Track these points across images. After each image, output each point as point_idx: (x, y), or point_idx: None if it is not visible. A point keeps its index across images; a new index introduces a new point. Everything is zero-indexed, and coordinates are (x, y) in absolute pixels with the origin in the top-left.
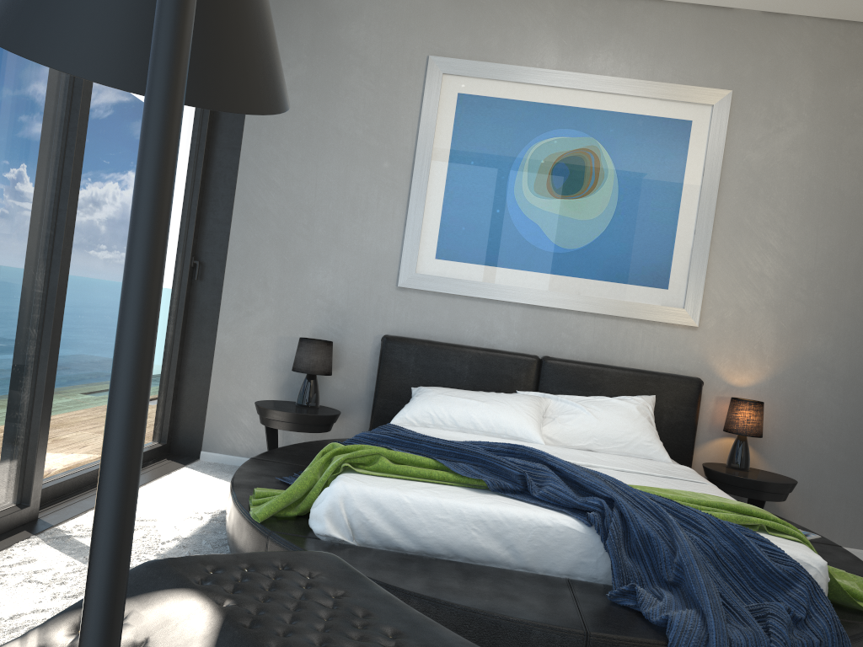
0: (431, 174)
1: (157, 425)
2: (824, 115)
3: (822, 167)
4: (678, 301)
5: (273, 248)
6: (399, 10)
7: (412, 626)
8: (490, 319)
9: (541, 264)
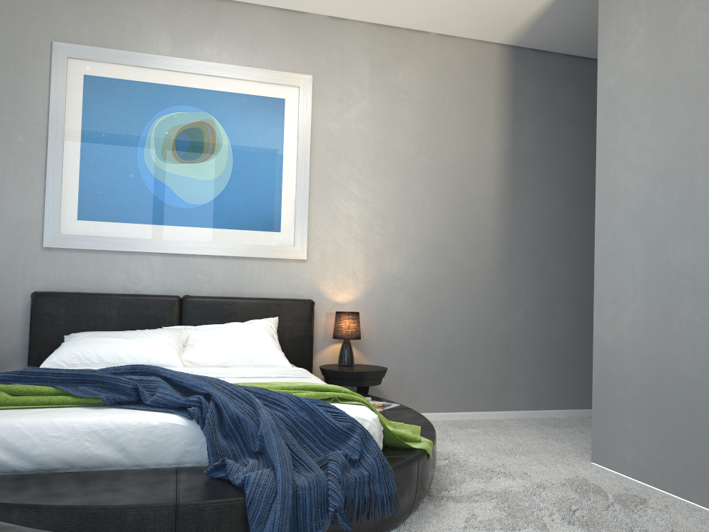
0: (66, 146)
1: None
2: (380, 95)
3: (383, 133)
4: (290, 240)
5: None
6: (20, 0)
7: None
8: (135, 269)
9: (174, 219)
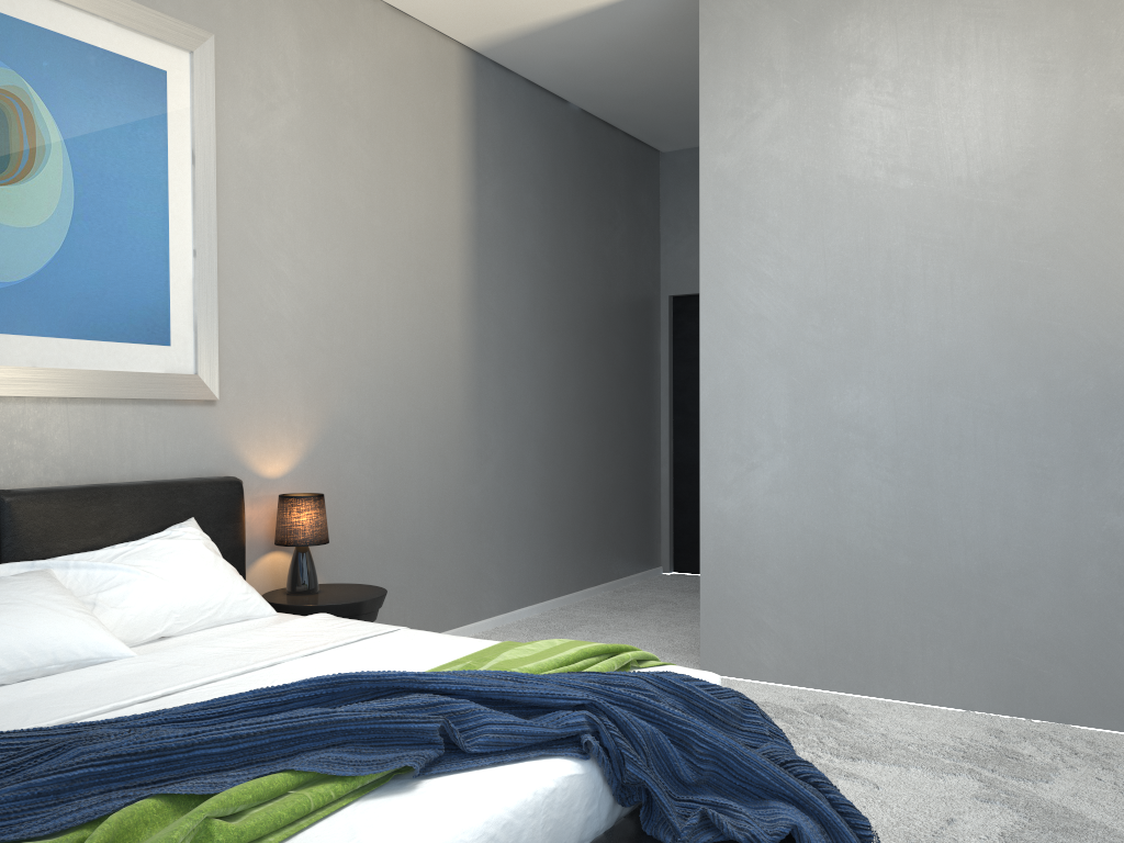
0: None
1: None
2: (316, 96)
3: (322, 167)
4: (188, 363)
5: None
6: None
7: None
8: None
9: None
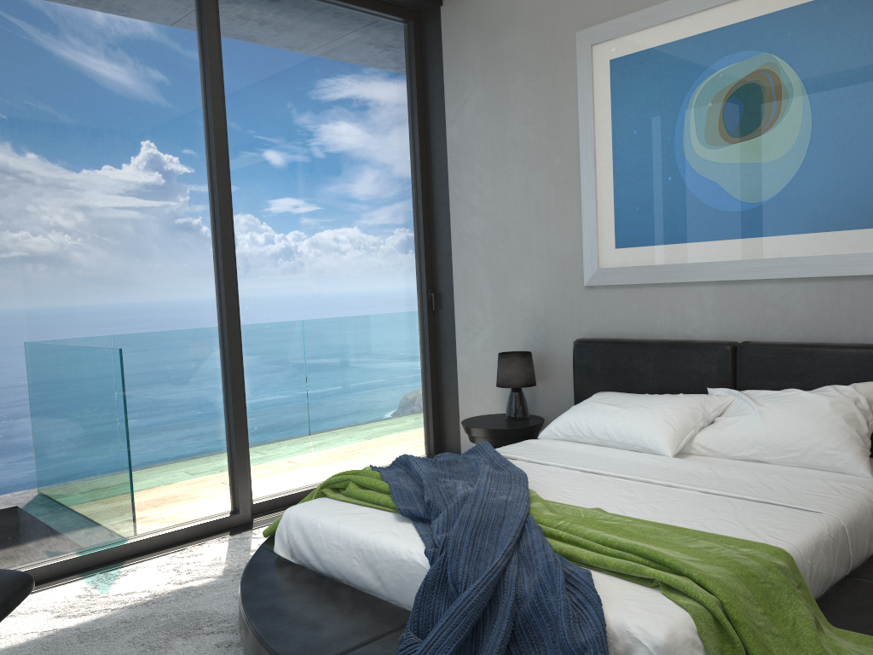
0: (597, 158)
1: (420, 440)
2: None
3: None
4: None
5: (483, 269)
6: None
7: None
8: (681, 306)
9: (726, 230)
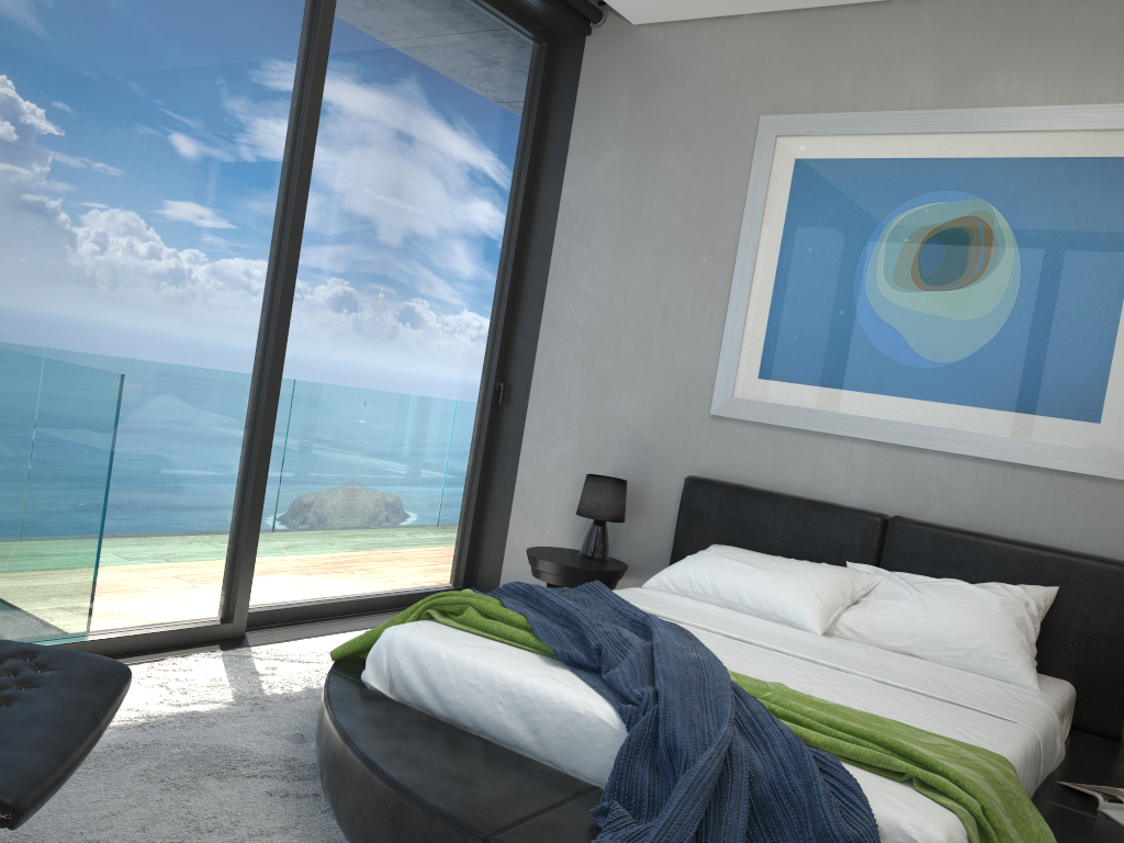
0: (757, 268)
1: (449, 564)
2: None
3: None
4: (1117, 442)
5: (578, 368)
6: (728, 64)
7: (26, 721)
8: (826, 461)
9: (898, 385)
